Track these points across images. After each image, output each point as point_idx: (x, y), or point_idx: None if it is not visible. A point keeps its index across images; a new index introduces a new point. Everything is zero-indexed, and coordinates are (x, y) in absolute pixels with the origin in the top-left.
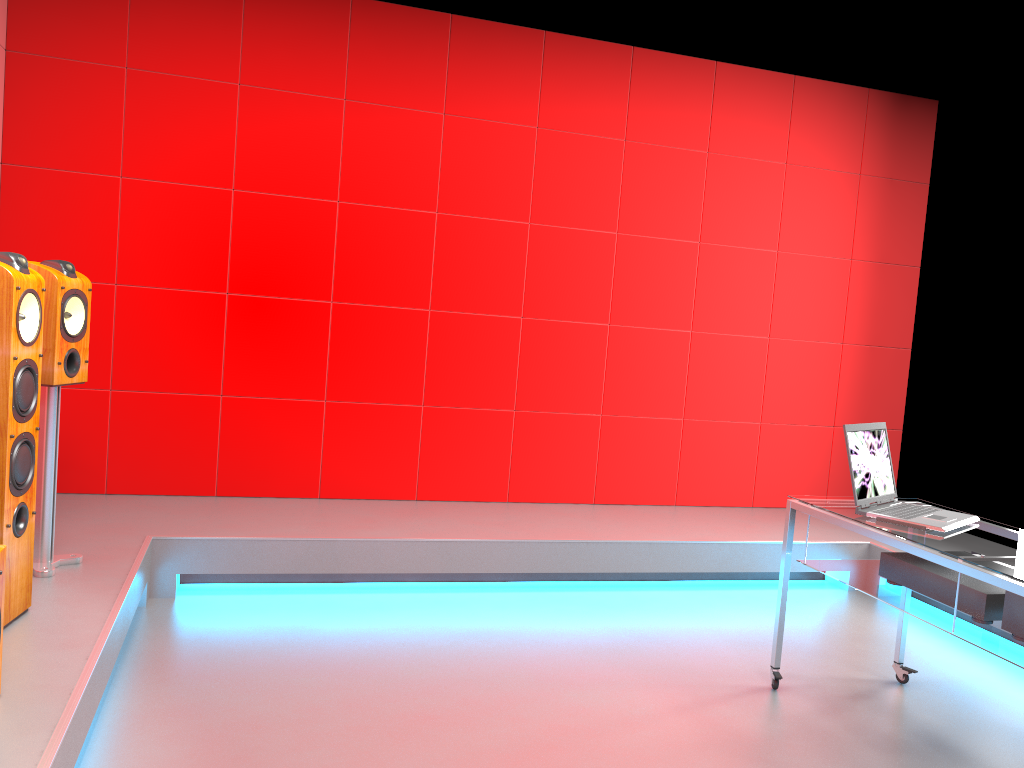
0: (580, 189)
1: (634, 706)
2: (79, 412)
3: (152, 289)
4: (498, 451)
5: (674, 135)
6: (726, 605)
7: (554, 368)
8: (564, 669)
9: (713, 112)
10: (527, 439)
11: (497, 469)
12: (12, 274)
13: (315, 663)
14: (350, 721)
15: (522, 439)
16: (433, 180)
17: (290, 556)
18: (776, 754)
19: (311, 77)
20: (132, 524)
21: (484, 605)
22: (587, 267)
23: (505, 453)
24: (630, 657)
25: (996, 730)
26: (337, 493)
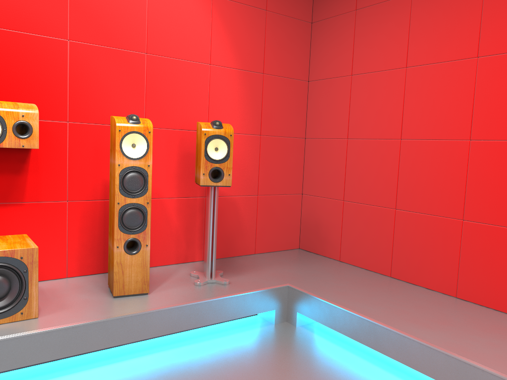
0: None
1: None
2: (330, 212)
3: (363, 140)
4: None
5: None
6: None
7: None
8: None
9: None
10: None
11: None
12: (117, 123)
13: None
14: None
15: None
16: None
17: (349, 325)
18: None
19: None
20: (301, 277)
21: None
22: None
23: None
24: None
25: None
26: (470, 297)
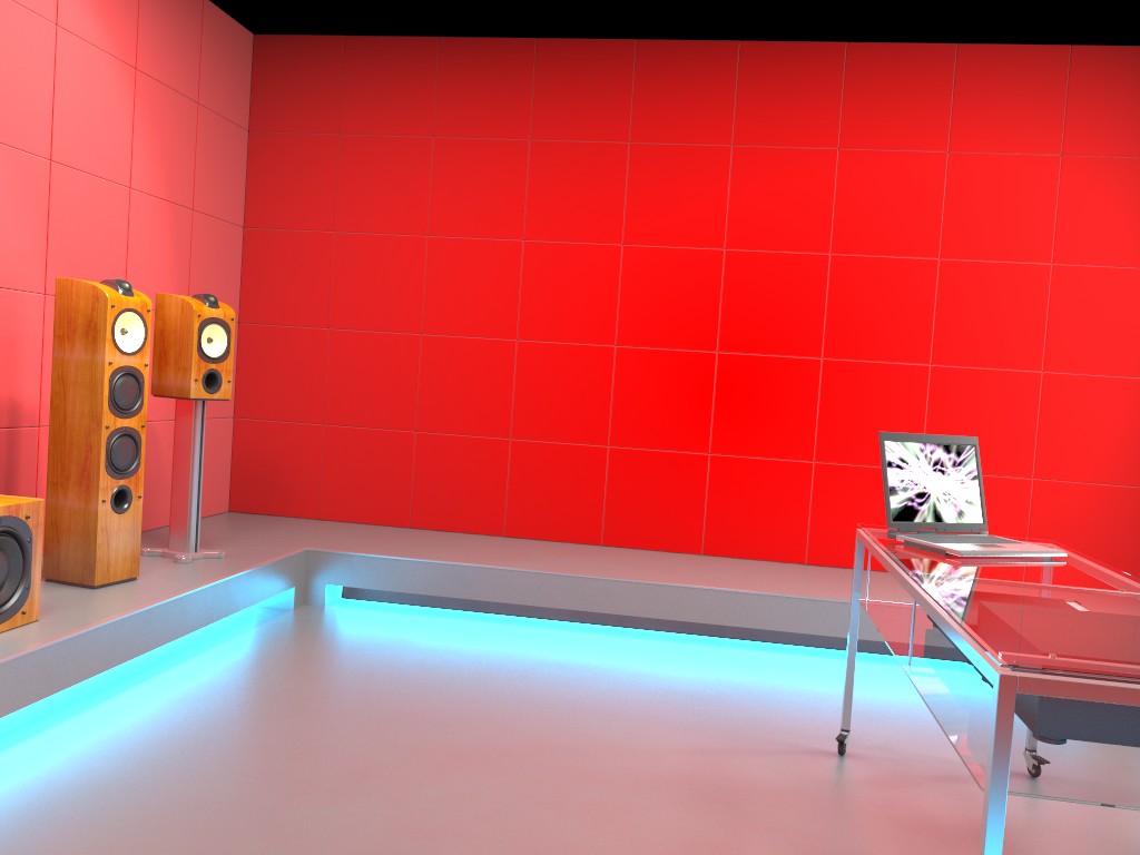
0: (783, 208)
1: (646, 741)
2: (298, 444)
3: (357, 332)
4: (691, 498)
5: (902, 136)
6: (900, 681)
7: (755, 408)
8: (614, 703)
9: (954, 104)
10: (724, 486)
11: (690, 517)
12: (108, 295)
13: (379, 664)
14: (352, 706)
15: (718, 486)
16: (618, 211)
17: (424, 577)
18: (752, 803)
19: (498, 122)
20: (305, 539)
21: (605, 646)
22: (793, 294)
23: (699, 500)
24: (705, 705)
25: (1104, 840)
26: (521, 532)
